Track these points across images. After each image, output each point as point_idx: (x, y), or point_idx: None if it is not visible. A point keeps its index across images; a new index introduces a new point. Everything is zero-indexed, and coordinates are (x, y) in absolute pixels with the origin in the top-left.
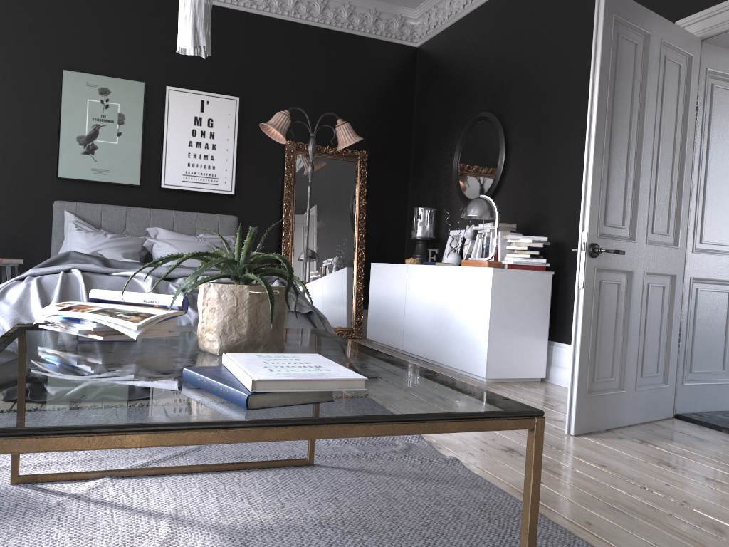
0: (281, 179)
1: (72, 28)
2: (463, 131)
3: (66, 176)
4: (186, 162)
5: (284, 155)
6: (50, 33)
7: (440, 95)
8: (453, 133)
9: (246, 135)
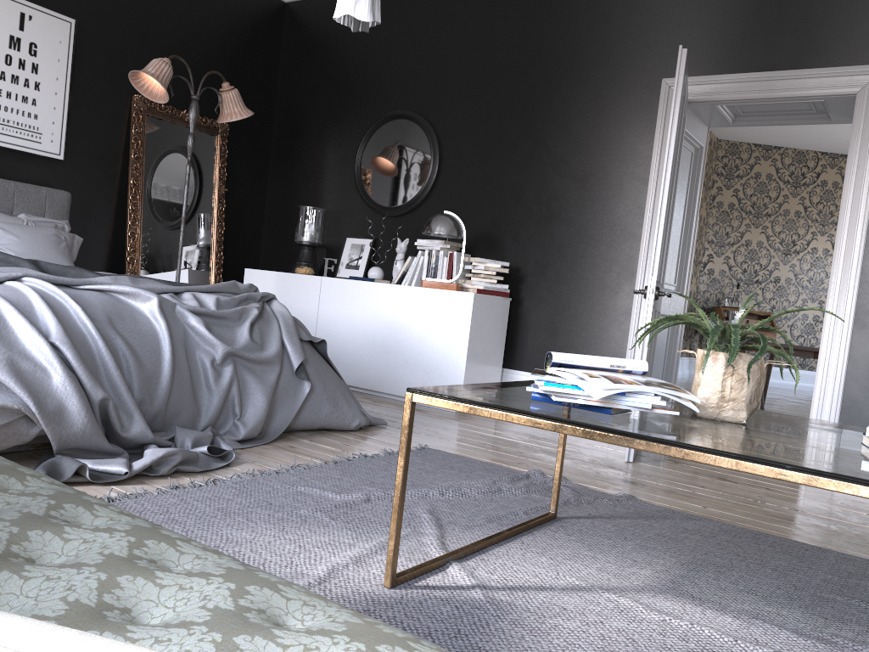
0: (124, 145)
1: None
2: (374, 125)
3: None
4: None
5: (129, 113)
6: None
7: (328, 72)
8: (352, 124)
9: (81, 77)
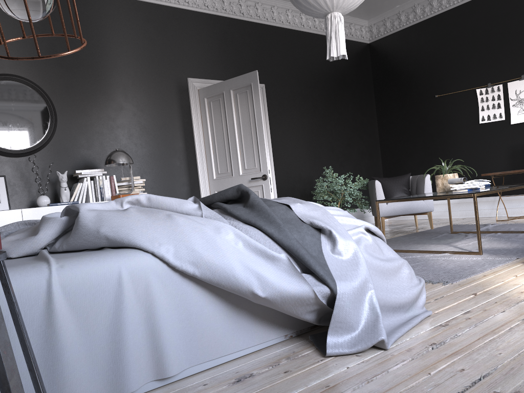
0: None
1: None
2: None
3: None
4: None
5: None
6: None
7: None
8: None
9: None
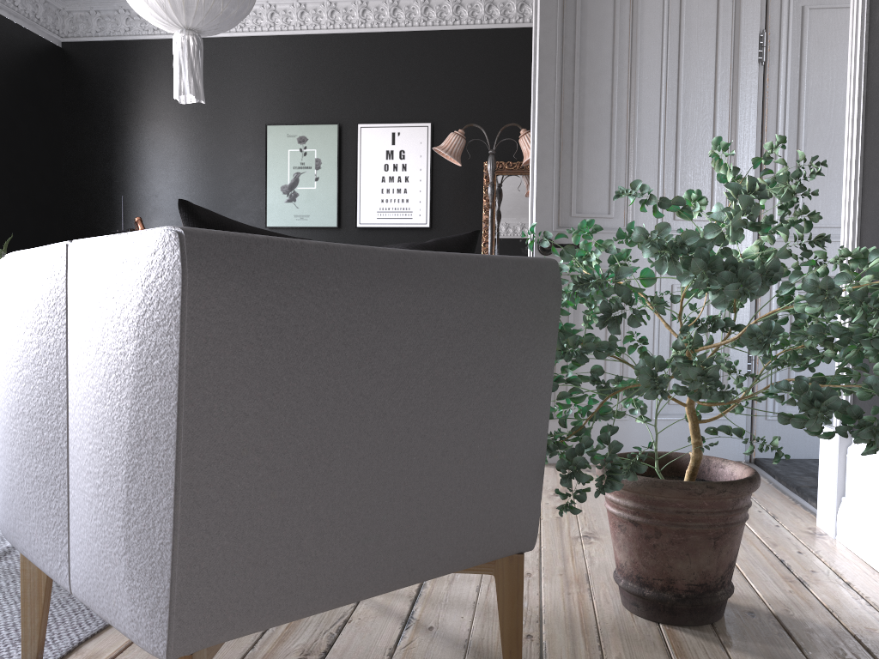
0: (481, 204)
1: (274, 85)
2: None
3: (273, 225)
4: (379, 199)
5: (483, 178)
6: (256, 94)
7: None
8: None
9: (441, 162)
